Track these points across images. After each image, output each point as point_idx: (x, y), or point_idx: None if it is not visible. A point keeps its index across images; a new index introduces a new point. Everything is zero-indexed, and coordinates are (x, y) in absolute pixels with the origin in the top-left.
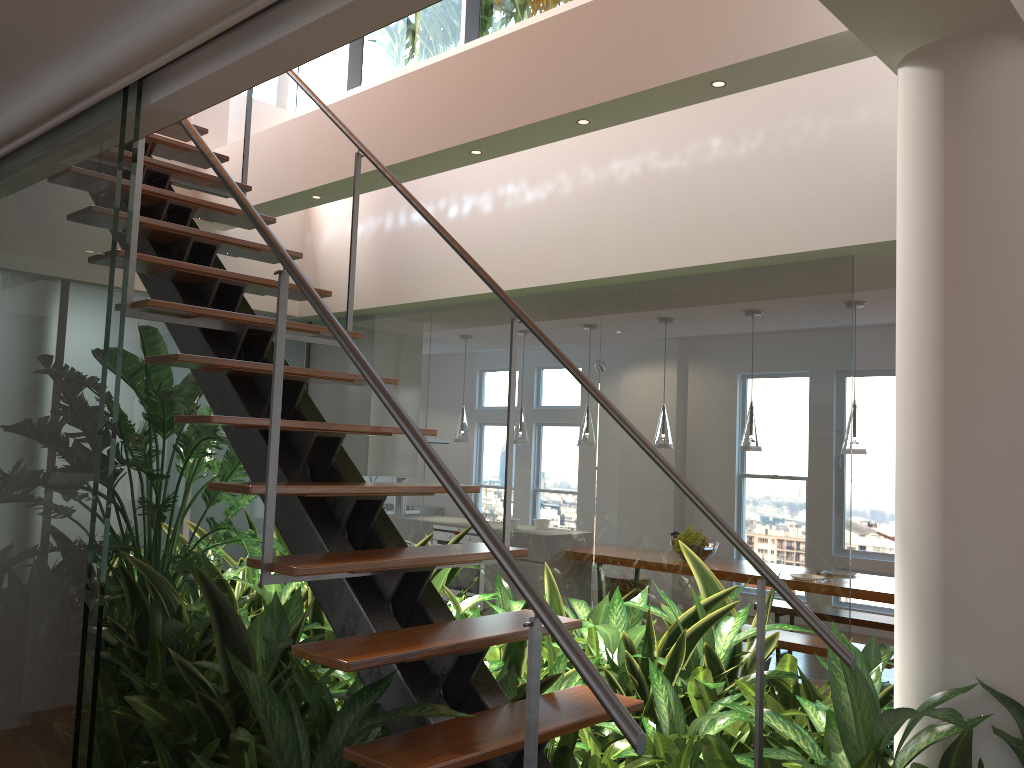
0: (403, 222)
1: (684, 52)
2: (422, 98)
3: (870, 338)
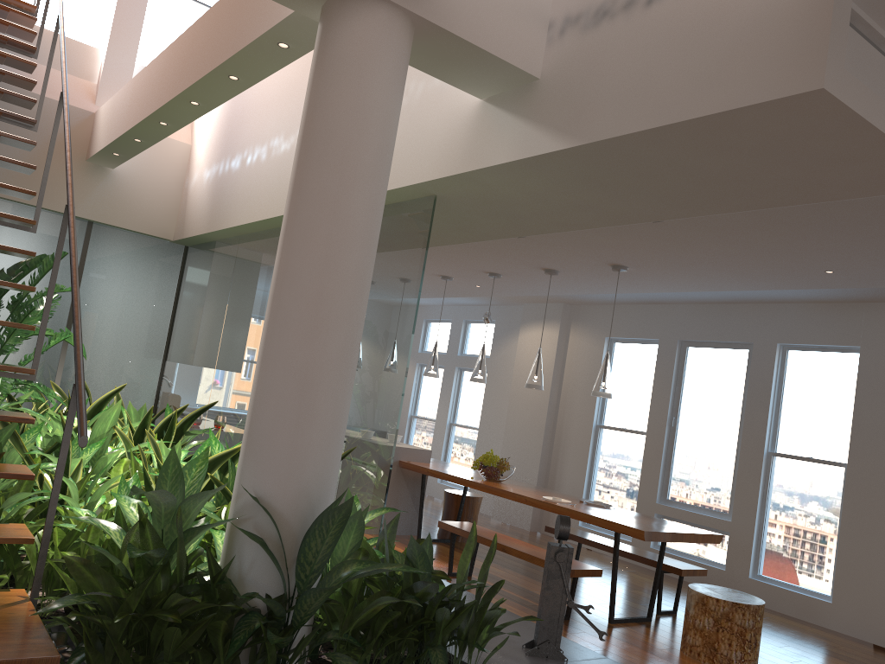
0: (227, 168)
1: (258, 20)
2: (171, 62)
3: (708, 313)
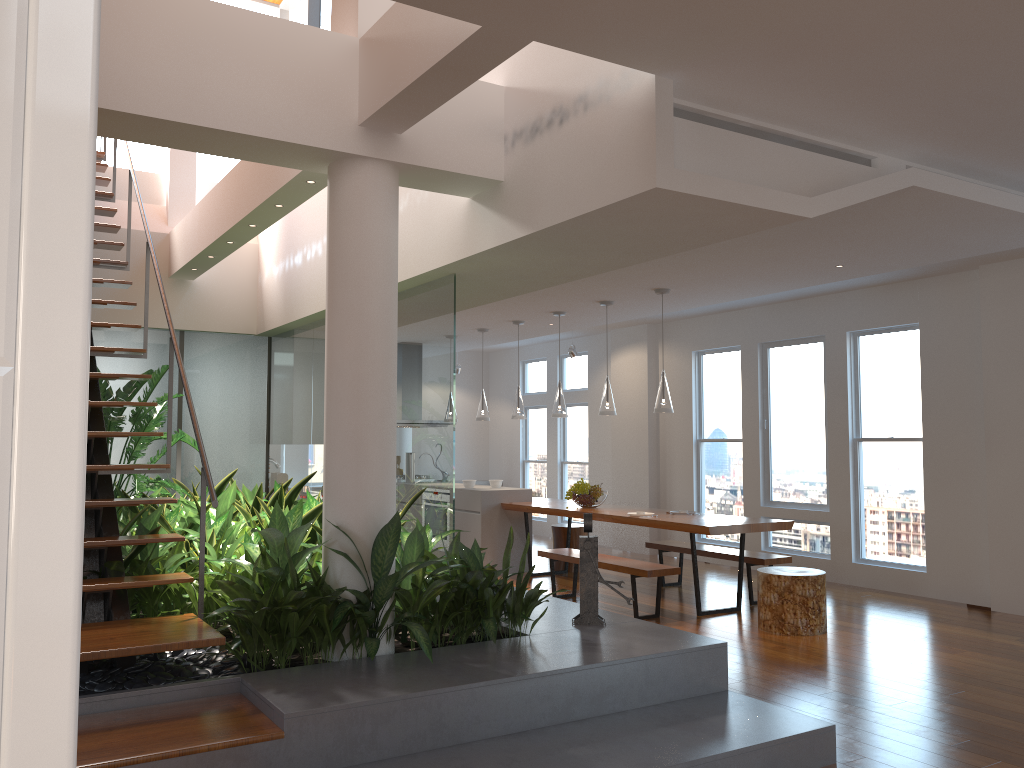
0: (292, 264)
1: None
2: (228, 193)
3: (781, 312)
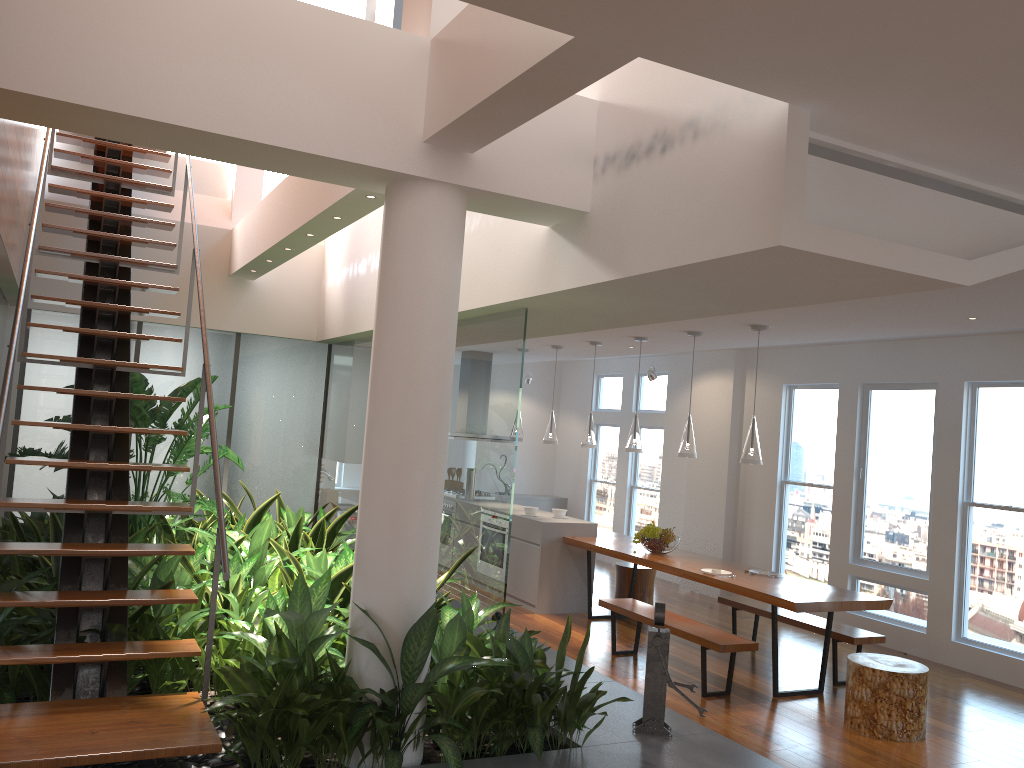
0: (355, 272)
1: None
2: (287, 196)
3: (889, 352)
